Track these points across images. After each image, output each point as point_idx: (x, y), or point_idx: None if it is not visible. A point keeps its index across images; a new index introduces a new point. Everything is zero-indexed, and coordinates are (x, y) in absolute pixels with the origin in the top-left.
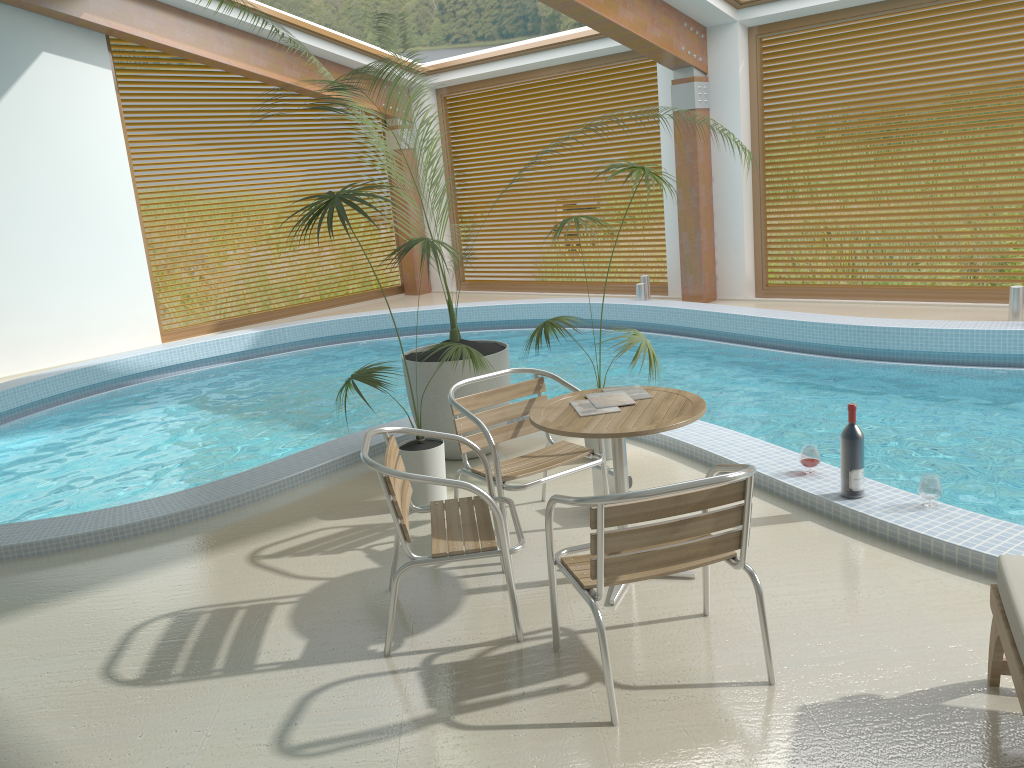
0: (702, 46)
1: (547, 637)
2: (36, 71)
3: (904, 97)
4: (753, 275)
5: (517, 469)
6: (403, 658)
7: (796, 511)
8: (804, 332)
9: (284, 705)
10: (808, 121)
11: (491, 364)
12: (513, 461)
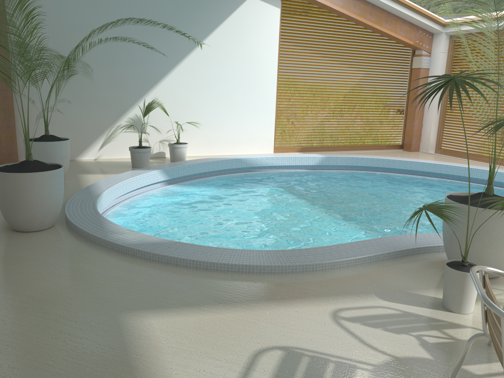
0: None
1: None
2: (245, 6)
3: None
4: None
5: None
6: None
7: None
8: None
9: None
10: None
11: None
12: None
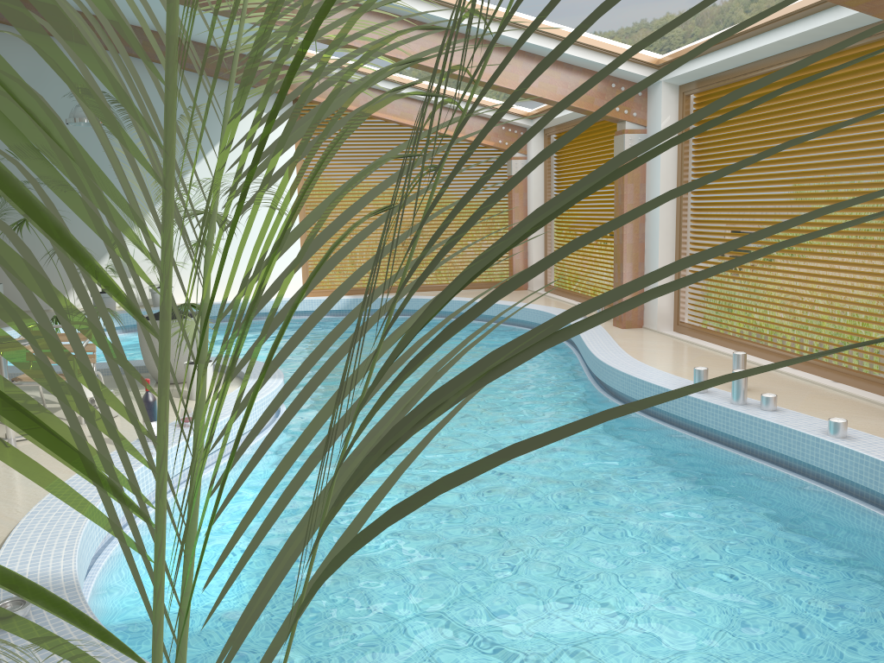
0: (639, 102)
1: None
2: (245, 121)
3: (776, 155)
4: (671, 310)
5: None
6: None
7: None
8: (591, 362)
9: None
10: None
11: None
12: None
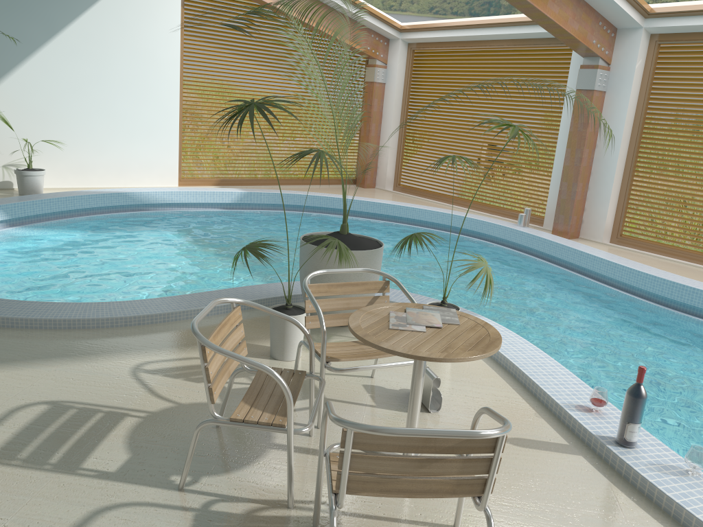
0: (610, 42)
1: (313, 510)
2: None
3: None
4: (611, 225)
5: (344, 352)
6: (191, 496)
7: (573, 443)
8: (638, 279)
9: (77, 514)
10: (683, 115)
11: (364, 258)
12: (345, 344)
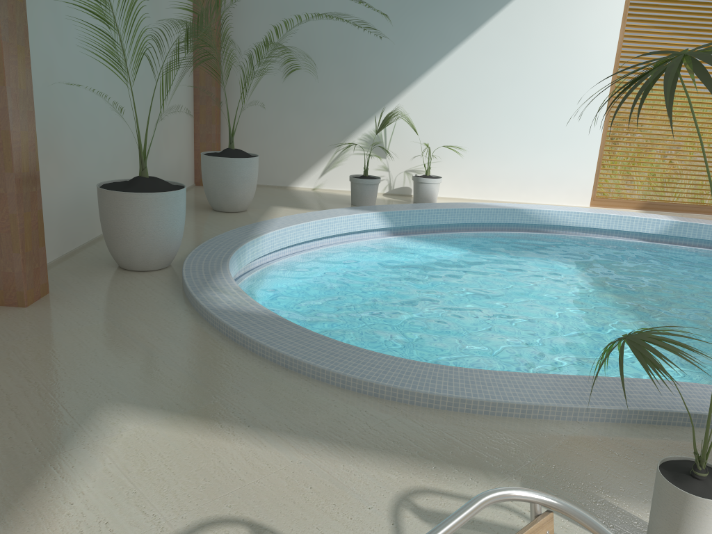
0: None
1: None
2: None
3: None
4: None
5: None
6: None
7: None
8: None
9: None
10: None
11: None
12: None
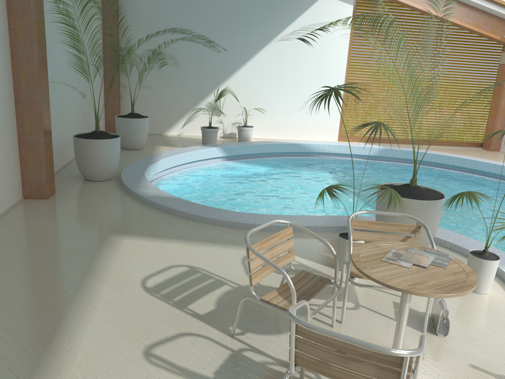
0: None
1: (305, 376)
2: (318, 4)
3: None
4: None
5: None
6: (235, 341)
7: None
8: None
9: (171, 332)
10: None
11: (423, 206)
12: None
